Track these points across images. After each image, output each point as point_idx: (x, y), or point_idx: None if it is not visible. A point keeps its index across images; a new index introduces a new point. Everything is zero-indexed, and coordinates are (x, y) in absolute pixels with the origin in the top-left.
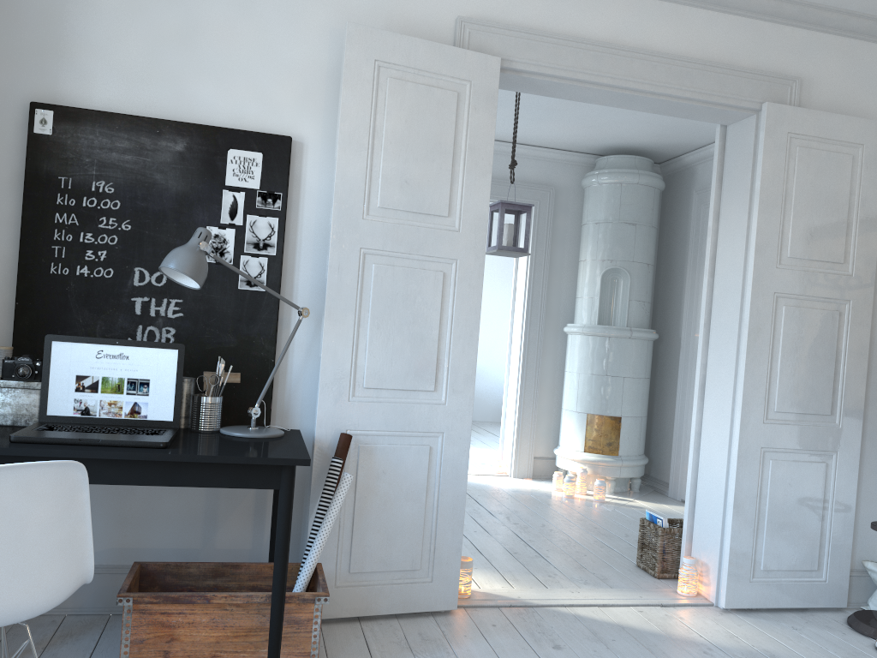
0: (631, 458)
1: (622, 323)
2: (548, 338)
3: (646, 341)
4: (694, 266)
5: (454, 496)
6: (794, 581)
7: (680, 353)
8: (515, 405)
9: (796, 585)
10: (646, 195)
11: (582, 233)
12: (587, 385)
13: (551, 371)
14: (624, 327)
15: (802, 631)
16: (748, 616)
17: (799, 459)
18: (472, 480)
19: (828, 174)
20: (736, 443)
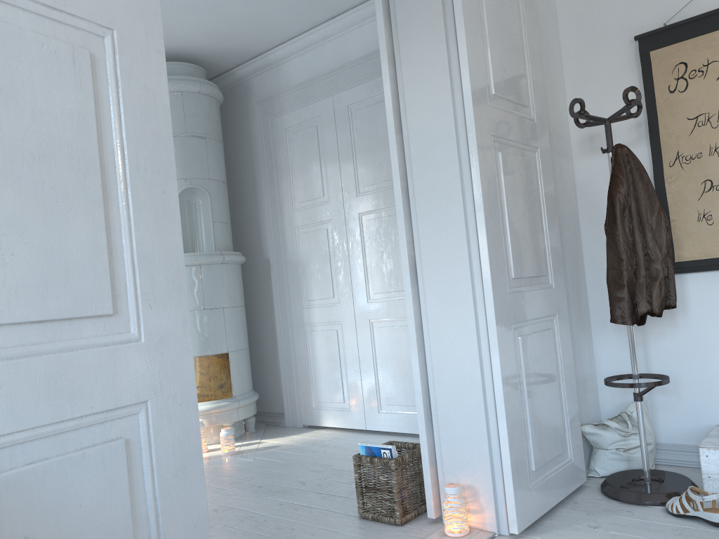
0: (246, 396)
1: (208, 249)
2: None
3: (237, 265)
4: (271, 180)
5: (189, 528)
6: (555, 471)
7: (271, 273)
8: None
9: (557, 475)
10: (210, 106)
11: None
12: None
13: None
14: (215, 252)
15: (603, 526)
16: (541, 532)
17: (536, 330)
18: None
19: (504, 4)
20: (493, 323)
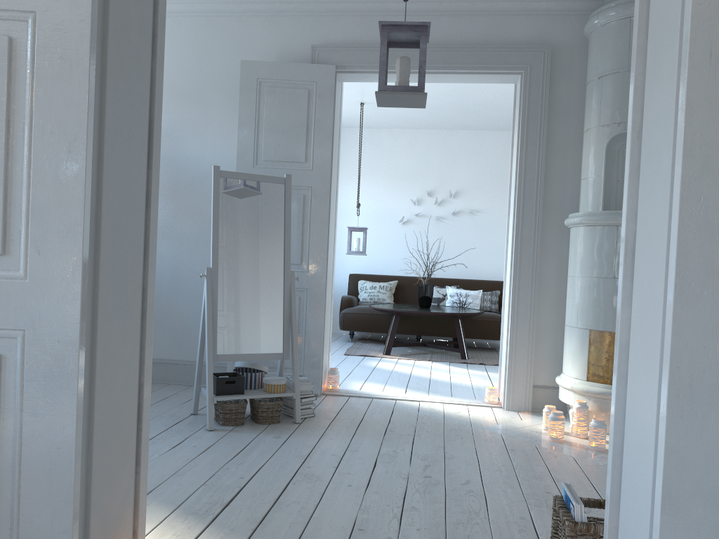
0: None
1: None
2: (550, 237)
3: None
4: None
5: (51, 447)
6: None
7: None
8: (507, 321)
9: None
10: None
11: (585, 96)
12: (588, 292)
13: (556, 278)
14: None
15: None
16: None
17: None
18: (446, 410)
19: None
20: (667, 365)
